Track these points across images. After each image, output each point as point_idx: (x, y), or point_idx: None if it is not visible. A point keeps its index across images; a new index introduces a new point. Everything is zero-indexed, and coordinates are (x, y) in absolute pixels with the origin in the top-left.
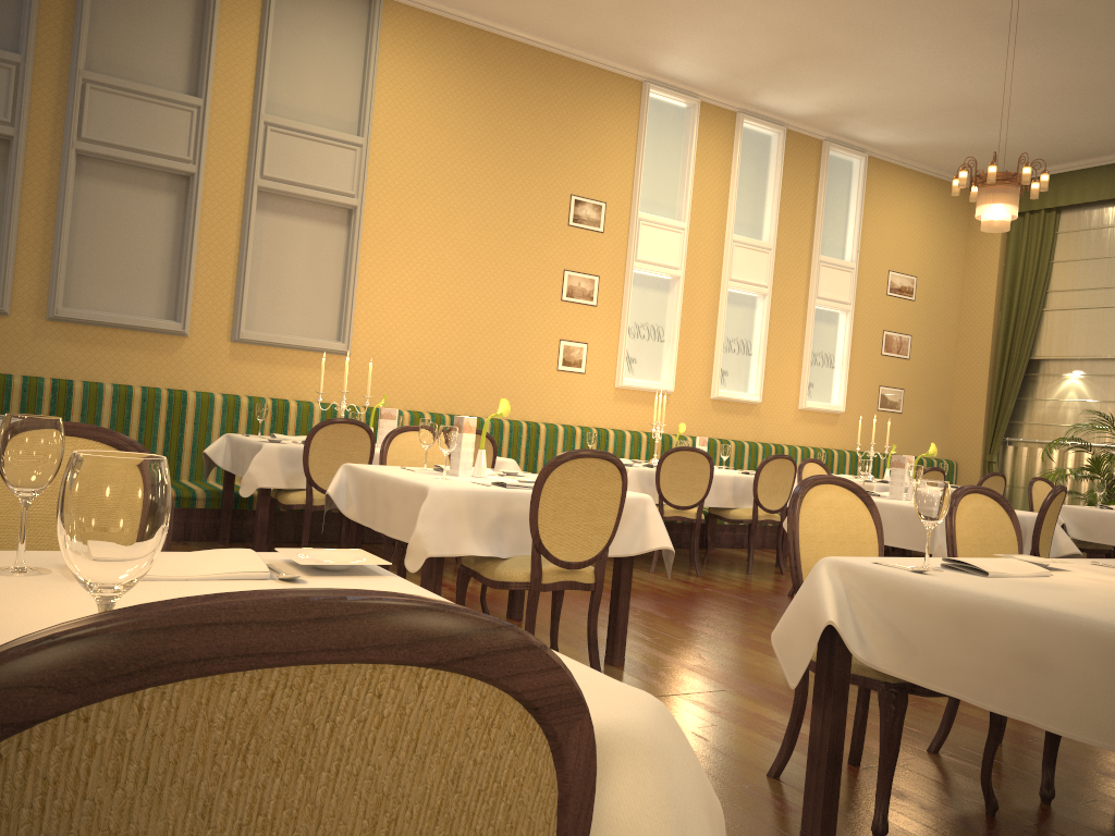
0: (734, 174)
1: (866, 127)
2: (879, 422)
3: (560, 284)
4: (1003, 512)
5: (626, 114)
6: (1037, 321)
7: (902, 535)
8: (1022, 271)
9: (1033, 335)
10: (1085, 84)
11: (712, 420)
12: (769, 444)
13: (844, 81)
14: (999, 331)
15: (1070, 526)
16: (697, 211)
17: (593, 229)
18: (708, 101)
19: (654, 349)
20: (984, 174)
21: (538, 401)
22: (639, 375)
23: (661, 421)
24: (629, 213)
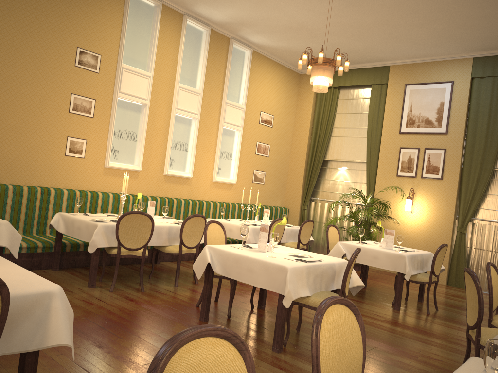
0: (181, 49)
1: (252, 34)
2: (253, 189)
3: (68, 102)
4: (353, 316)
5: (116, 3)
6: (327, 141)
7: (265, 280)
8: (322, 117)
9: (326, 148)
10: (359, 22)
11: (164, 187)
12: (195, 200)
13: (242, 3)
14: (310, 145)
15: (348, 254)
16: (159, 67)
17: (92, 70)
18: (167, 5)
19: (131, 145)
20: (316, 58)
21: (51, 174)
22: (121, 160)
23: (125, 192)
24: (116, 63)
